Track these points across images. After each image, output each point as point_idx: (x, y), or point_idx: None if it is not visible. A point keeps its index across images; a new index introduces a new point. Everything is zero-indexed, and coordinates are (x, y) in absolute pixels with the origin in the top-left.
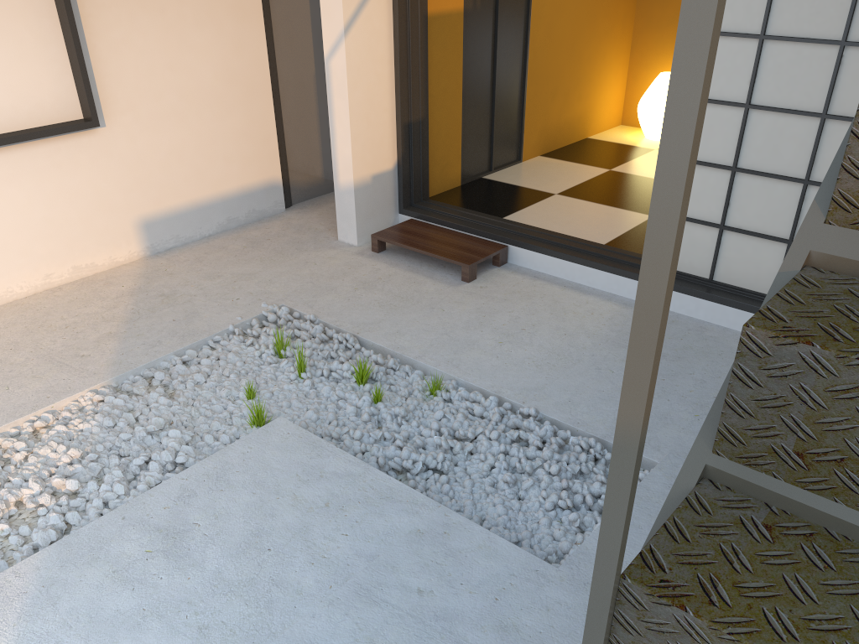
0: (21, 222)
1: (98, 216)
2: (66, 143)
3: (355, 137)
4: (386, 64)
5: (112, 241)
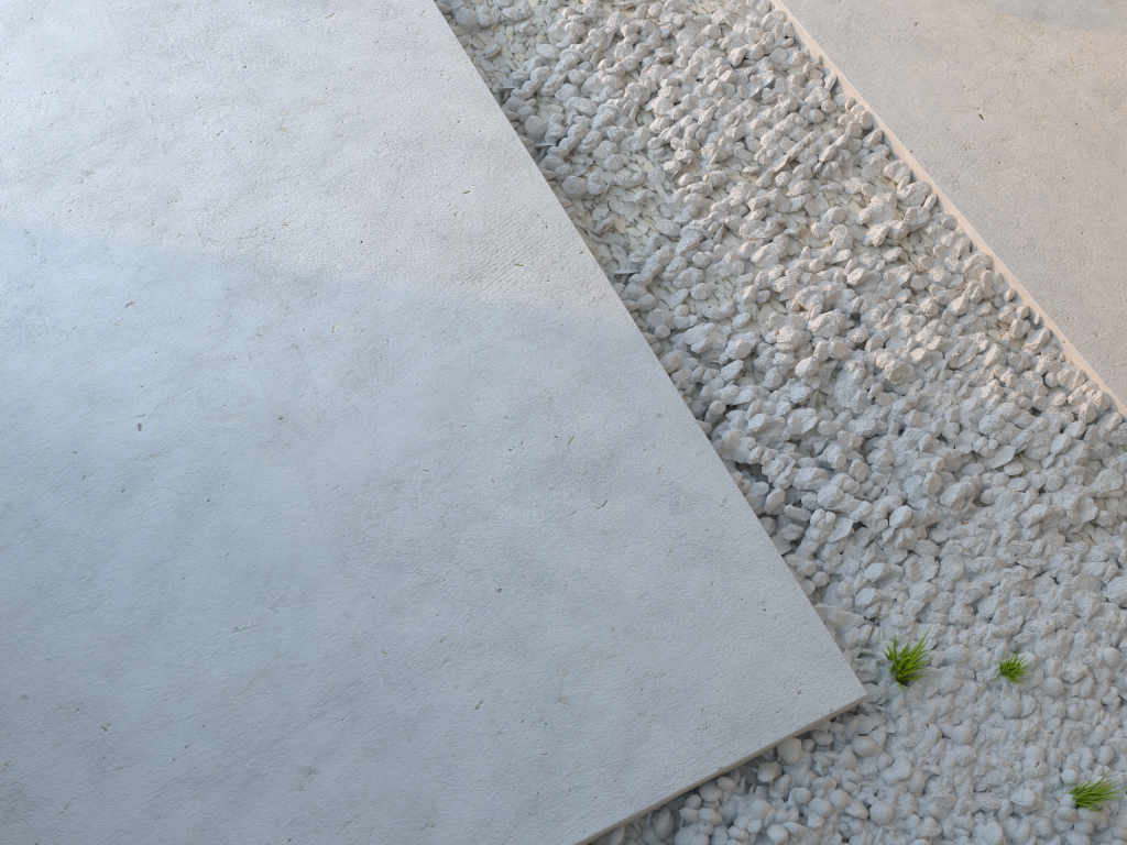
0: None
1: None
2: None
3: None
4: None
5: None
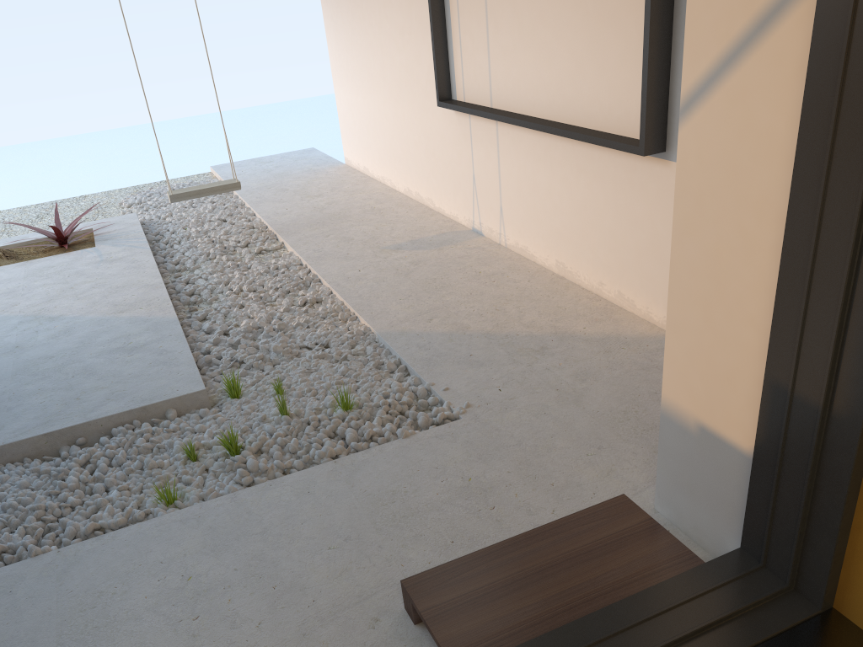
0: (596, 221)
1: (648, 258)
2: (642, 164)
3: (674, 326)
4: (772, 222)
5: (653, 293)
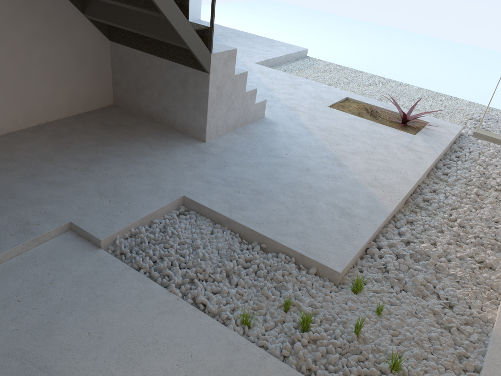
0: None
1: None
2: None
3: None
4: None
5: None
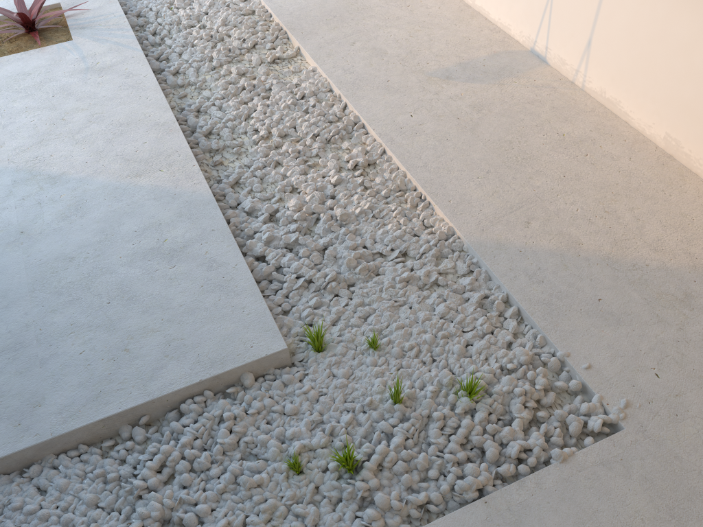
0: None
1: None
2: None
3: None
4: None
5: None
